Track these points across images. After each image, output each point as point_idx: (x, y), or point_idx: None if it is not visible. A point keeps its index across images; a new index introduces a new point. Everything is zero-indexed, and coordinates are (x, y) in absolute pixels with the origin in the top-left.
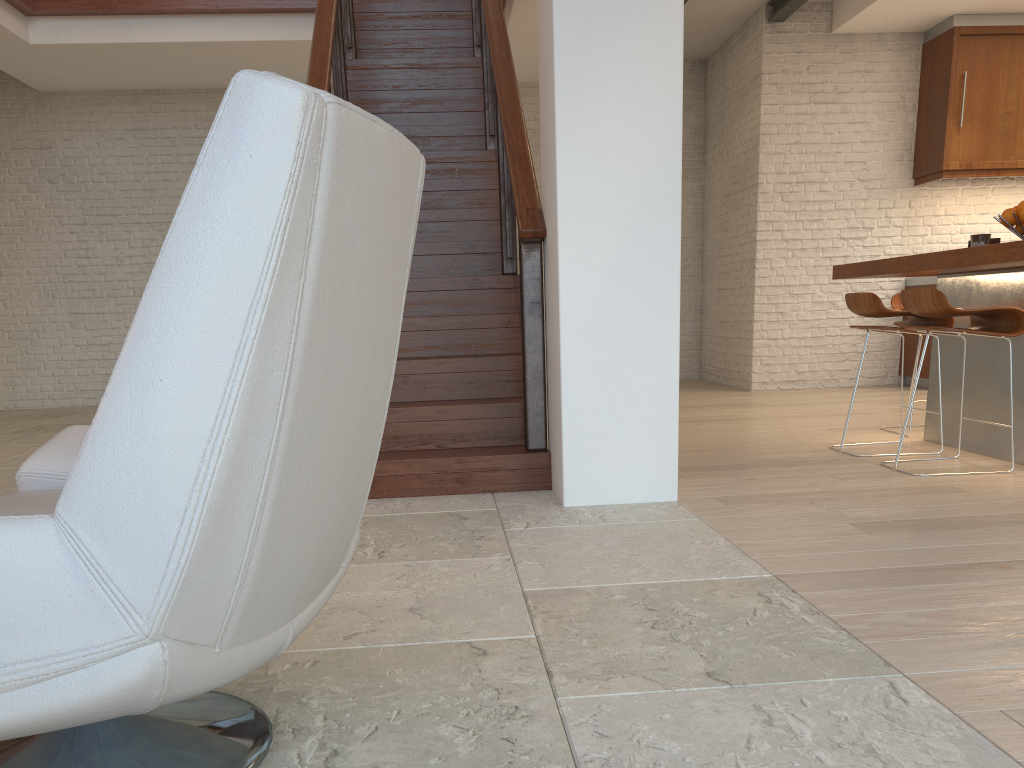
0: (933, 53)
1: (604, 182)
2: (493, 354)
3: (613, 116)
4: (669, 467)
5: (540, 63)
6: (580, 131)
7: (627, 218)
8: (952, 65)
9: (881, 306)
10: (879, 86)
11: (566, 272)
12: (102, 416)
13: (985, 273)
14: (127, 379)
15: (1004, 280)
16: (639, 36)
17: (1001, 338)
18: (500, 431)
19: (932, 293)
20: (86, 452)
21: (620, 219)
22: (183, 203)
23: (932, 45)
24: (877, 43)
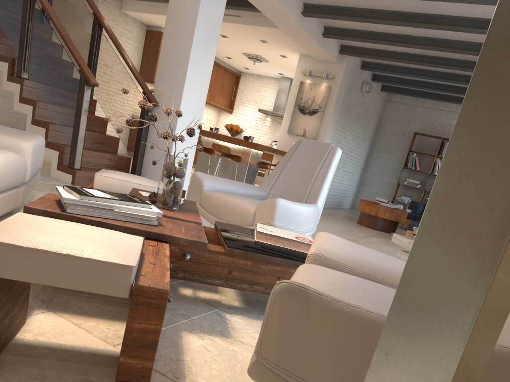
0: (151, 36)
1: (191, 101)
2: (95, 131)
3: (196, 83)
4: (186, 188)
5: (165, 49)
6: (190, 84)
7: (193, 113)
8: (160, 45)
9: (202, 144)
10: (133, 39)
11: (178, 125)
12: (322, 191)
13: (221, 140)
14: (325, 186)
15: (227, 144)
16: (205, 63)
17: (225, 160)
18: (118, 166)
19: (227, 147)
20: (320, 195)
21: (192, 113)
22: (332, 163)
23: (151, 32)
24: (134, 22)
